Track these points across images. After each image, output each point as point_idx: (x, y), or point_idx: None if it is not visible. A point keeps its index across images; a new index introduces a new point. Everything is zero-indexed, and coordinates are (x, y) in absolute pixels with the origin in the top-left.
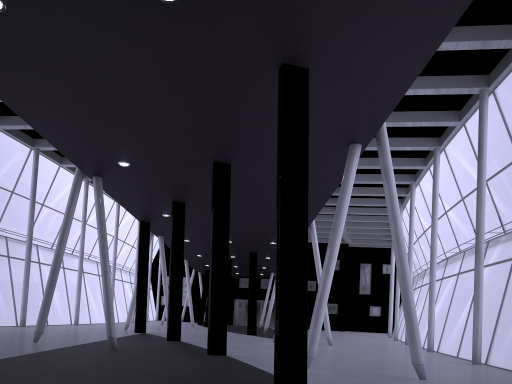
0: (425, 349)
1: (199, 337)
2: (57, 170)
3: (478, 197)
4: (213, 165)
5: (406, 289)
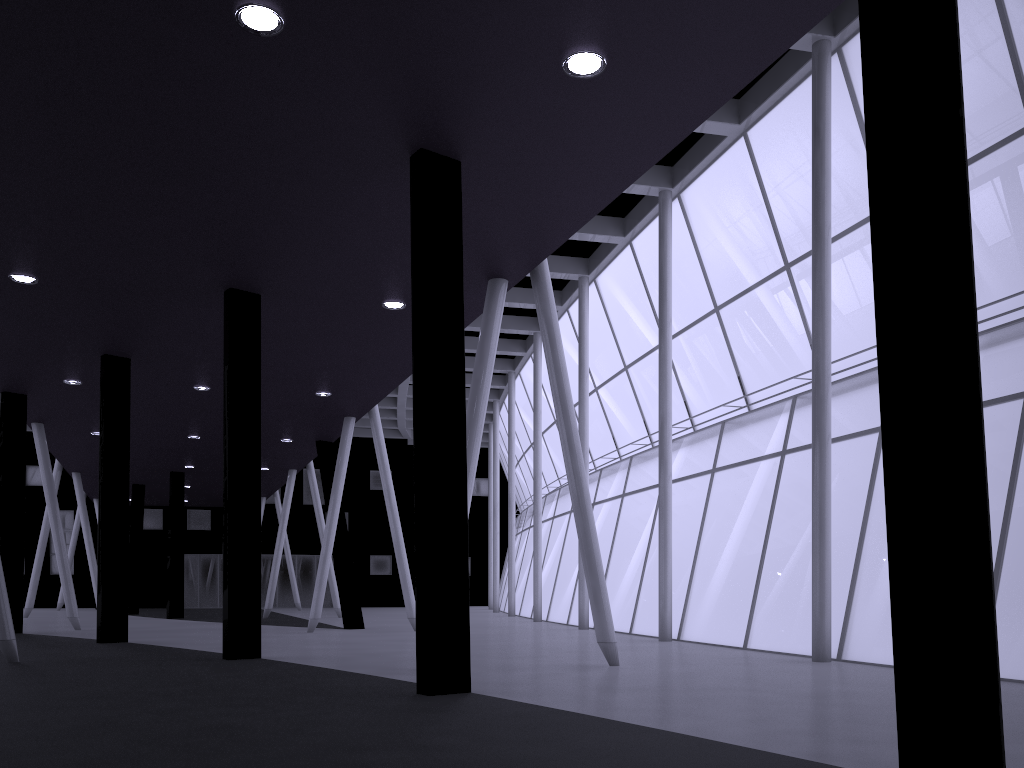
0: (571, 625)
1: (152, 633)
2: None
3: (662, 370)
4: (225, 295)
5: (587, 524)
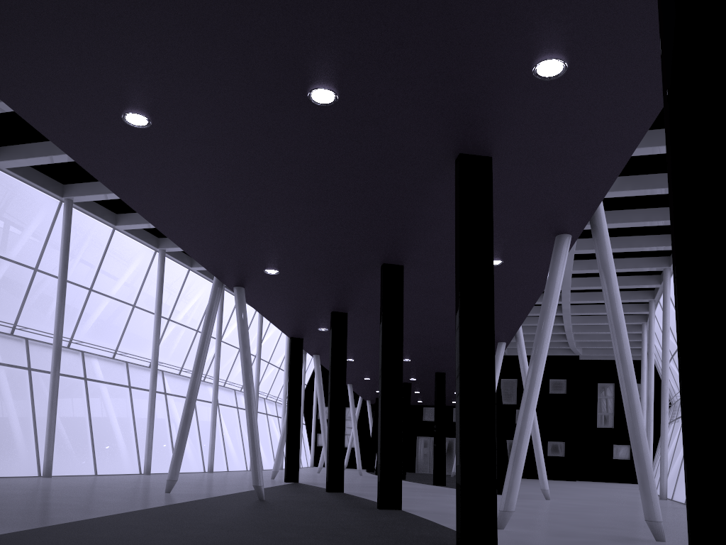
0: None
1: (368, 488)
2: (186, 274)
3: None
4: (381, 268)
5: (635, 422)
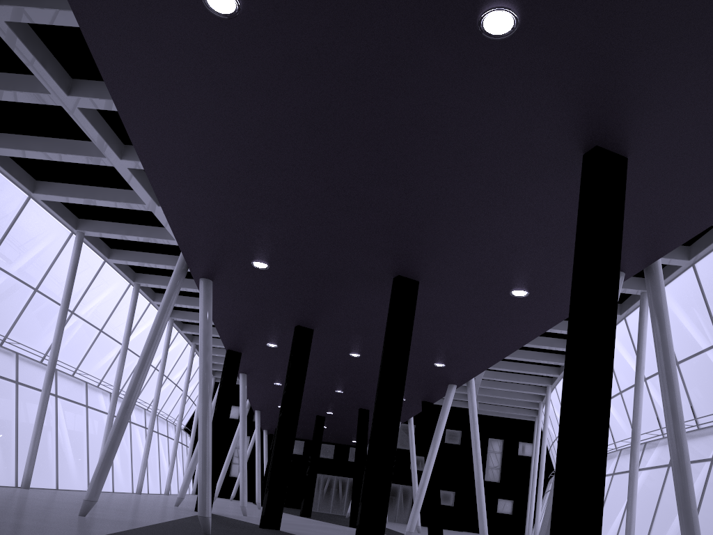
0: None
1: (293, 525)
2: (101, 266)
3: None
4: (393, 280)
5: (686, 484)
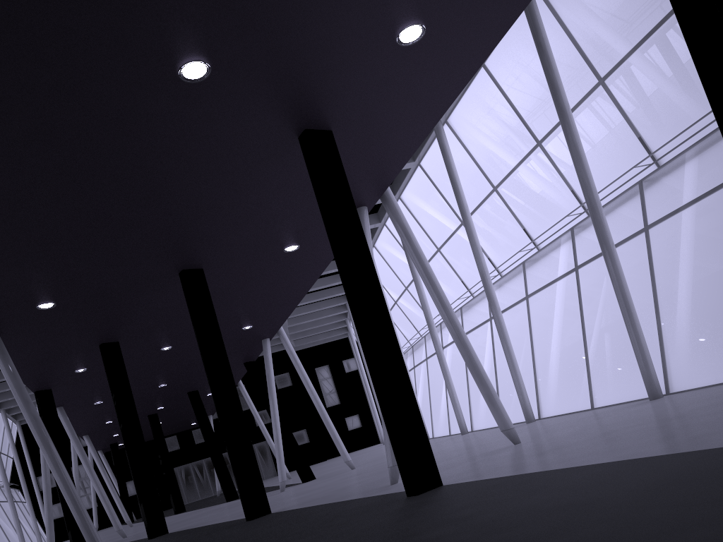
0: (453, 435)
1: (177, 524)
2: None
3: (471, 240)
4: (180, 276)
5: (470, 353)
